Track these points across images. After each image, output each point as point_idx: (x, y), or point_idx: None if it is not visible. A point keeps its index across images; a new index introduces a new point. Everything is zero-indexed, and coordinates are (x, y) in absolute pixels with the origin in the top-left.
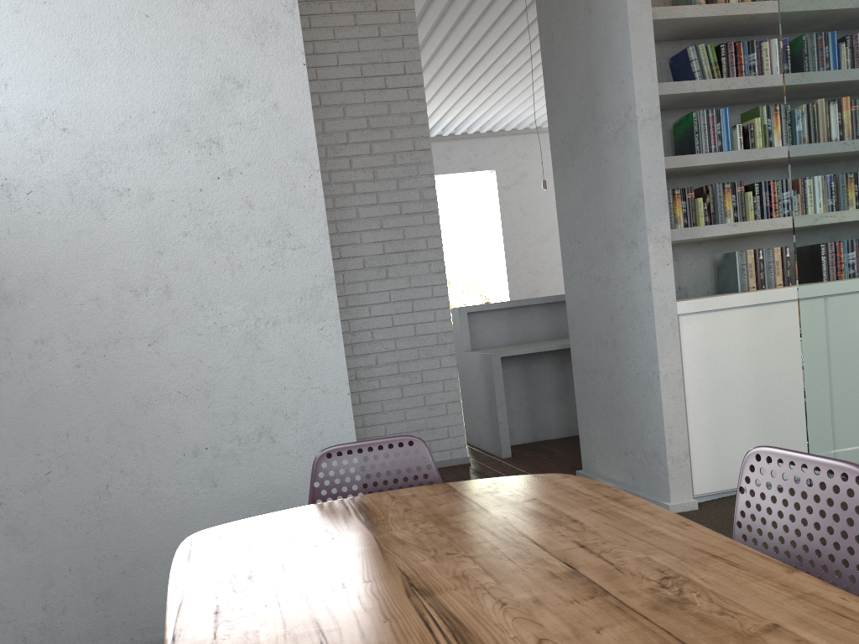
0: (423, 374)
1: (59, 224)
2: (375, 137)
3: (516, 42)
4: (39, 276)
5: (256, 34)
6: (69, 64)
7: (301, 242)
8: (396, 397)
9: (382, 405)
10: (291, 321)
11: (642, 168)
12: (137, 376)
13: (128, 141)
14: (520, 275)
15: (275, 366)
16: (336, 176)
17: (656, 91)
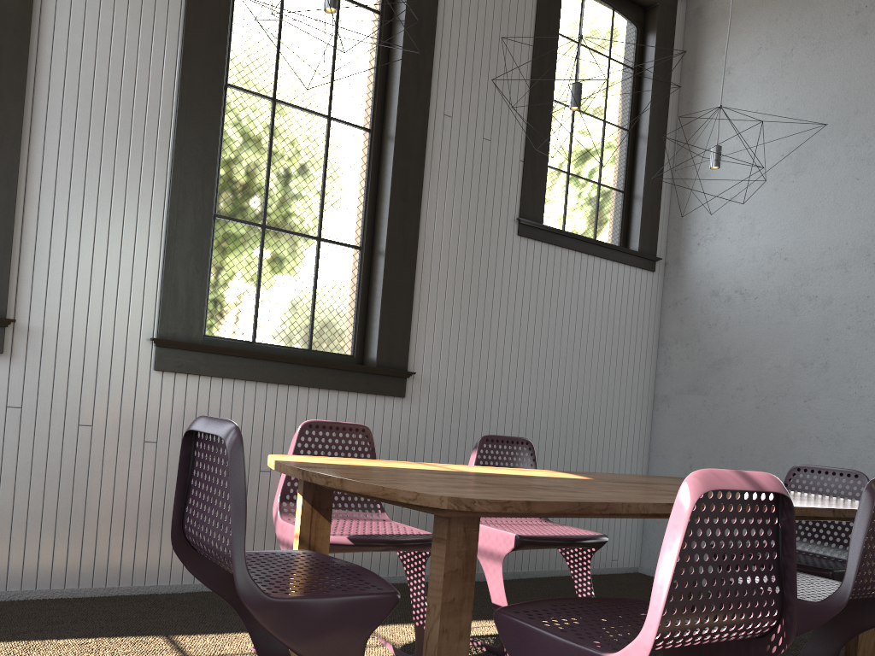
0: None
1: (768, 317)
2: None
3: None
4: (749, 349)
5: None
6: (797, 218)
7: None
8: None
9: None
10: None
11: None
12: (791, 421)
13: (824, 264)
14: None
15: None
16: None
17: None
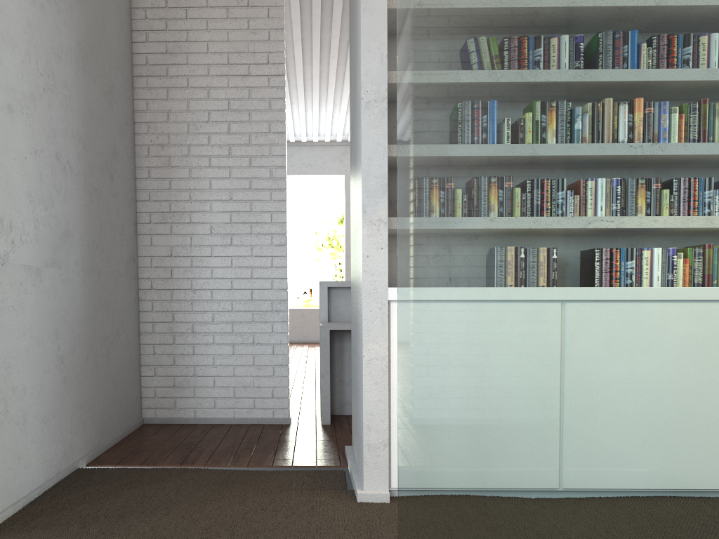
0: (254, 336)
1: None
2: (234, 117)
3: None
4: None
5: None
6: None
7: None
8: (227, 353)
9: (214, 359)
10: None
11: (362, 149)
12: None
13: None
14: None
15: None
16: (195, 150)
17: (384, 74)
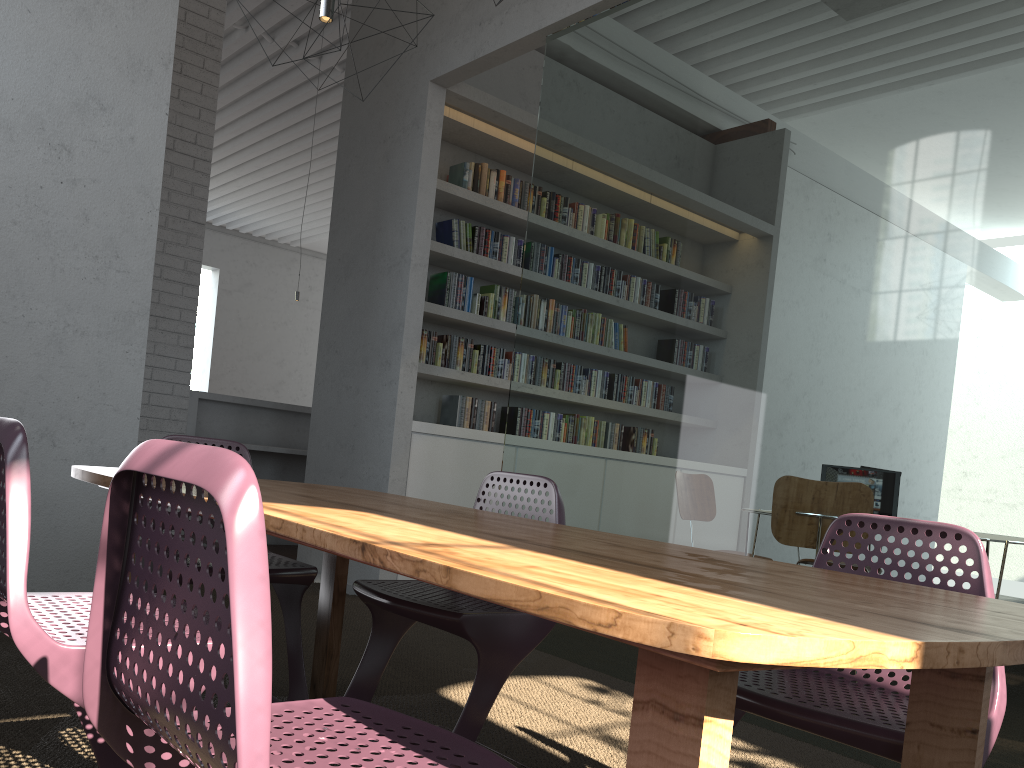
0: None
1: None
2: None
3: (279, 149)
4: None
5: (129, 71)
6: None
7: (127, 267)
8: None
9: None
10: (100, 336)
11: (407, 302)
12: None
13: None
14: (223, 389)
15: (74, 373)
16: None
17: (429, 245)
